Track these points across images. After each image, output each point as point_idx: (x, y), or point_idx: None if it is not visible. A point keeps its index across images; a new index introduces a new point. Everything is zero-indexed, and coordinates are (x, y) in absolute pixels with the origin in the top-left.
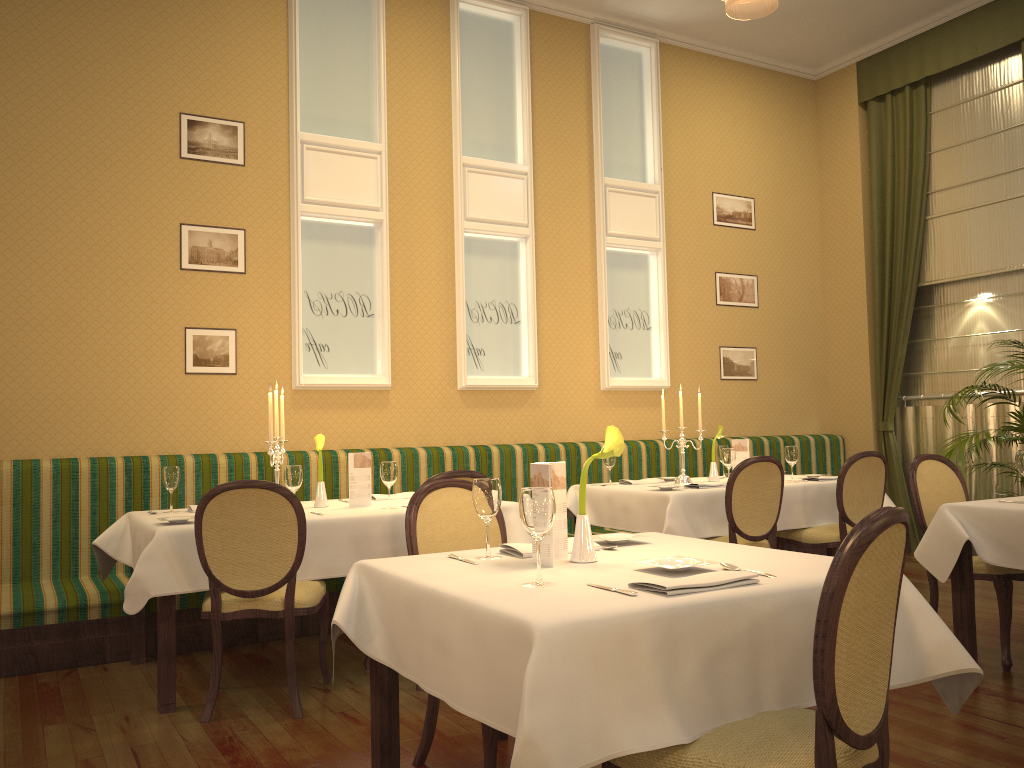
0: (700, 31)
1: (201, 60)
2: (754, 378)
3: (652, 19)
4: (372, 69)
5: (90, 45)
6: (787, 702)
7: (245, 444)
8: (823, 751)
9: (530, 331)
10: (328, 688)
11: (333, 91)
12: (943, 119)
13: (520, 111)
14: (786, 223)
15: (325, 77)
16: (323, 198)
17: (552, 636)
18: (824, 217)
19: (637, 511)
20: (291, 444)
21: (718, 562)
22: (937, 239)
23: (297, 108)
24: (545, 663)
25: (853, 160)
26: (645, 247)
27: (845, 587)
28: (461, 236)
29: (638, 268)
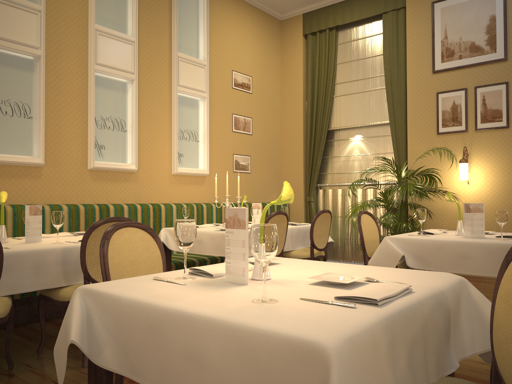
0: None
1: None
2: (249, 172)
3: None
4: None
5: None
6: (438, 374)
7: None
8: None
9: (133, 137)
10: (12, 373)
11: None
12: (343, 48)
13: (131, 4)
14: (266, 92)
15: None
16: None
17: (341, 354)
18: (283, 91)
19: (207, 243)
20: None
21: (366, 276)
22: (338, 107)
23: None
24: (344, 380)
25: (299, 63)
26: (198, 95)
27: None
28: (93, 74)
29: (193, 107)
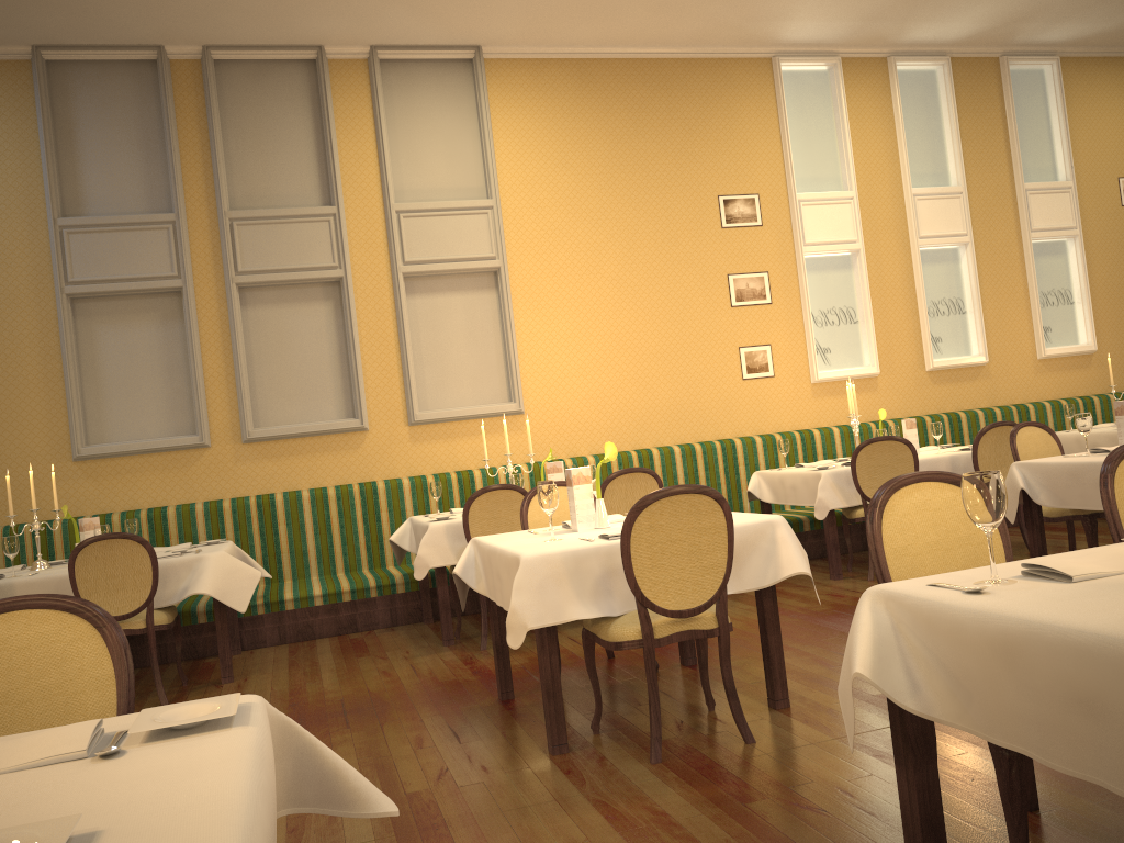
0: (1096, 41)
1: (726, 155)
2: None
3: (1053, 41)
4: (836, 133)
5: (659, 160)
6: None
7: (785, 426)
8: None
9: (977, 318)
10: None
11: (811, 157)
12: None
13: (950, 142)
14: None
15: (804, 147)
16: (817, 240)
17: None
18: None
19: (1105, 446)
20: (815, 423)
21: None
22: None
23: (793, 176)
24: None
25: None
26: (1064, 236)
27: None
28: (917, 251)
29: (1058, 254)
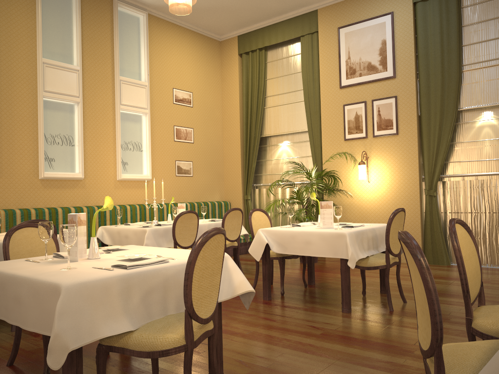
0: (168, 11)
1: None
2: (191, 175)
3: (144, 2)
4: None
5: None
6: (179, 310)
7: None
8: (187, 326)
9: (80, 150)
10: None
11: None
12: (271, 65)
13: (75, 38)
14: (207, 105)
15: None
16: None
17: (70, 289)
18: (223, 103)
19: (132, 237)
20: None
21: (154, 254)
22: (268, 117)
23: None
24: (66, 301)
25: (236, 79)
26: (140, 111)
27: (196, 259)
28: (41, 99)
29: (136, 121)
